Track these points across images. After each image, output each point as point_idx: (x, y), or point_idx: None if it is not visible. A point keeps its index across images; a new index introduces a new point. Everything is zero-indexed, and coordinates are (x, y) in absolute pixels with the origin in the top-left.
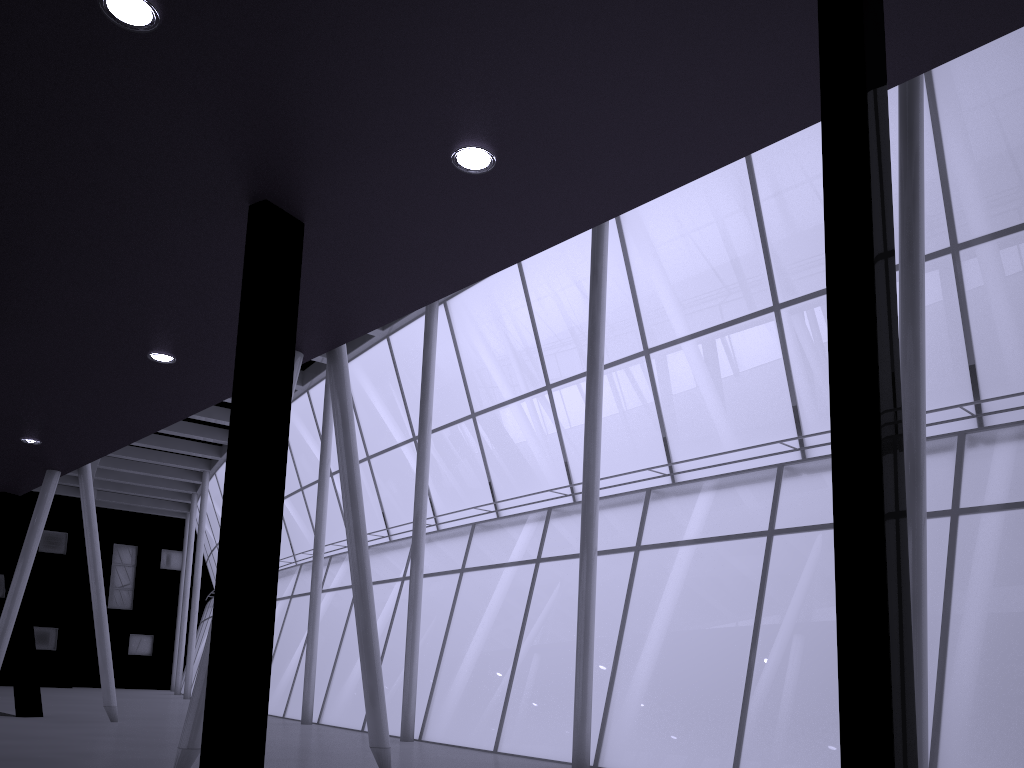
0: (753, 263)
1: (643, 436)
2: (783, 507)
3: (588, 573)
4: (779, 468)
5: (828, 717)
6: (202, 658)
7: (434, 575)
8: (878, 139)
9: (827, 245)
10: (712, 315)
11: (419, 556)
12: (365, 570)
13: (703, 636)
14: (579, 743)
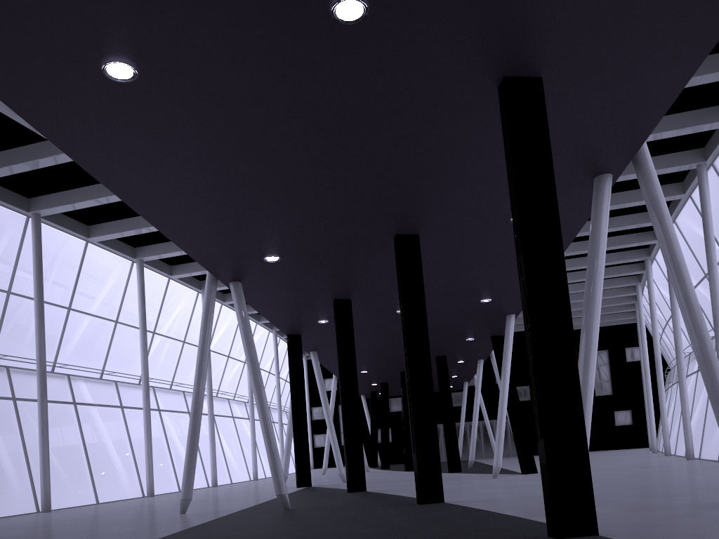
0: None
1: None
2: None
3: None
4: None
5: None
6: None
7: None
8: None
9: None
10: None
11: None
12: (700, 331)
13: None
14: None
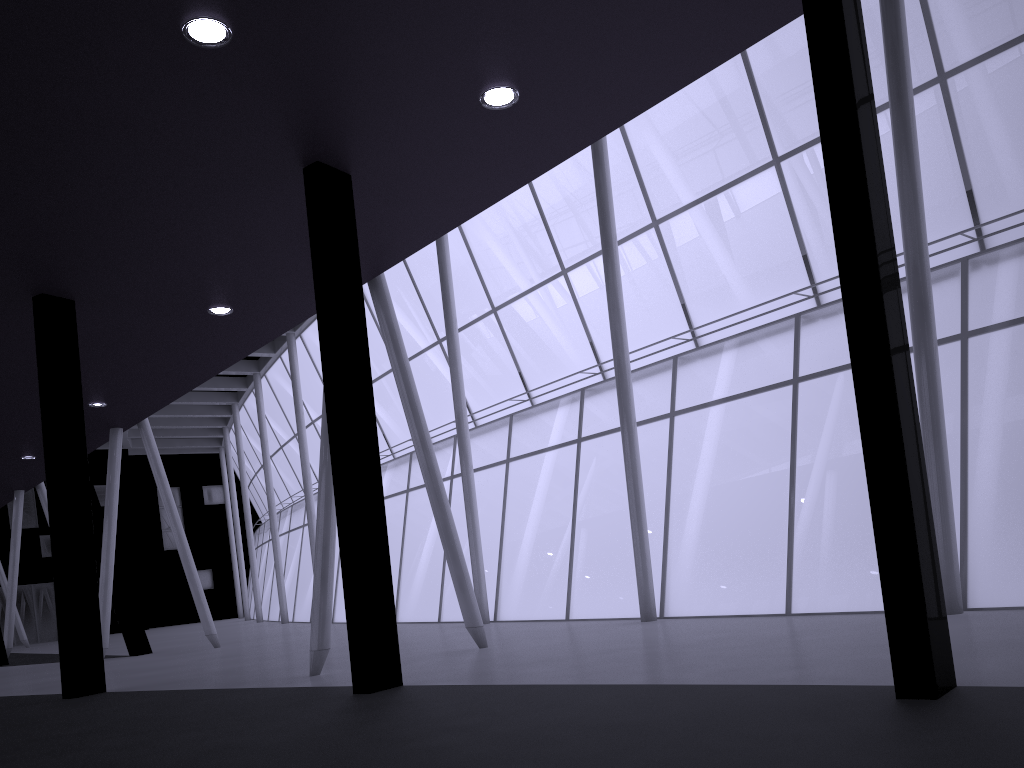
0: (745, 108)
1: (658, 303)
2: (803, 351)
3: (631, 445)
4: (796, 318)
5: (867, 543)
6: (315, 573)
7: (481, 469)
8: (856, 48)
9: (823, 149)
10: (710, 169)
11: (467, 454)
12: (436, 474)
13: (742, 486)
14: (644, 599)
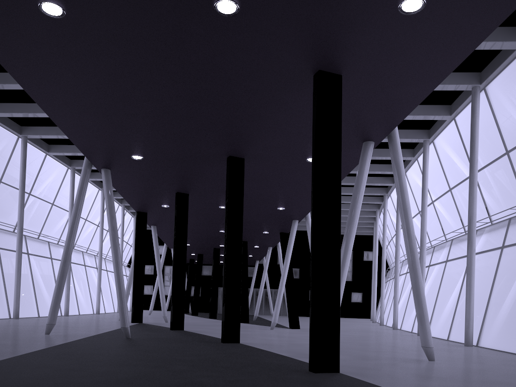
0: None
1: None
2: None
3: None
4: None
5: None
6: None
7: (486, 251)
8: None
9: None
10: None
11: (472, 241)
12: (413, 251)
13: None
14: None
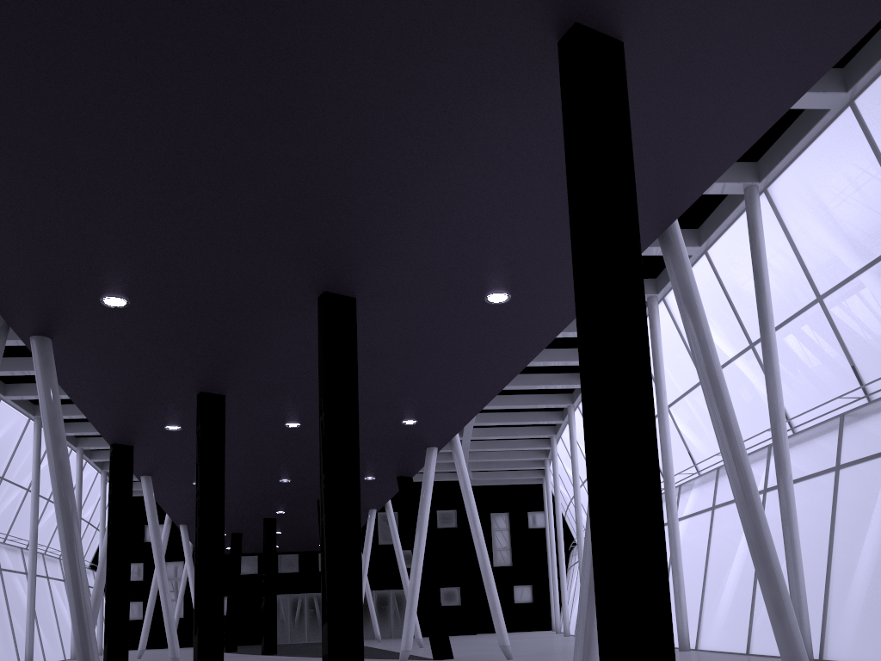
0: None
1: None
2: None
3: None
4: None
5: None
6: (581, 584)
7: (802, 480)
8: None
9: None
10: None
11: (784, 459)
12: (744, 465)
13: None
14: None
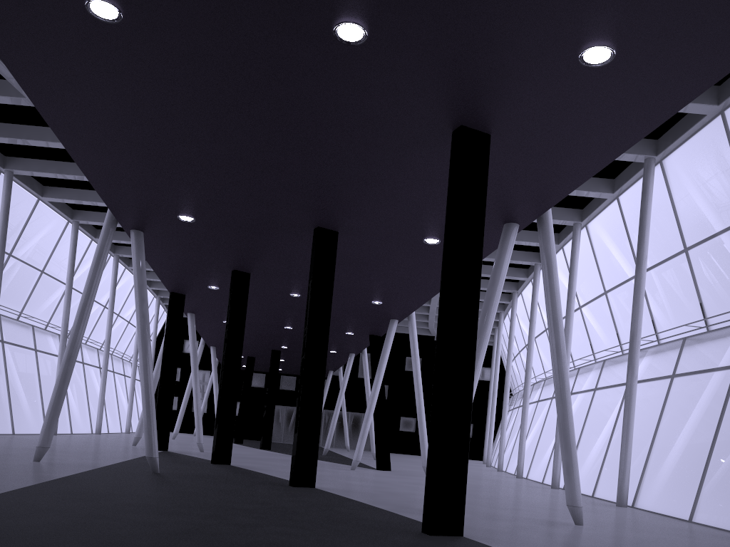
0: None
1: None
2: None
3: None
4: None
5: None
6: None
7: (650, 380)
8: None
9: None
10: None
11: (633, 365)
12: (563, 376)
13: None
14: None
